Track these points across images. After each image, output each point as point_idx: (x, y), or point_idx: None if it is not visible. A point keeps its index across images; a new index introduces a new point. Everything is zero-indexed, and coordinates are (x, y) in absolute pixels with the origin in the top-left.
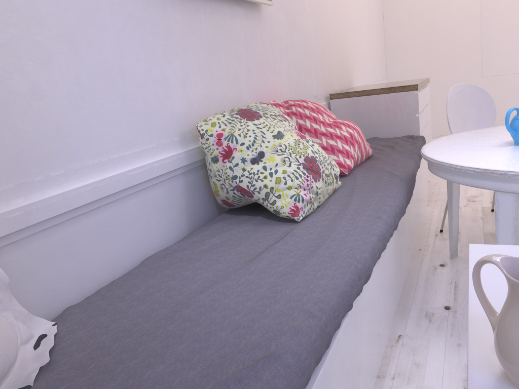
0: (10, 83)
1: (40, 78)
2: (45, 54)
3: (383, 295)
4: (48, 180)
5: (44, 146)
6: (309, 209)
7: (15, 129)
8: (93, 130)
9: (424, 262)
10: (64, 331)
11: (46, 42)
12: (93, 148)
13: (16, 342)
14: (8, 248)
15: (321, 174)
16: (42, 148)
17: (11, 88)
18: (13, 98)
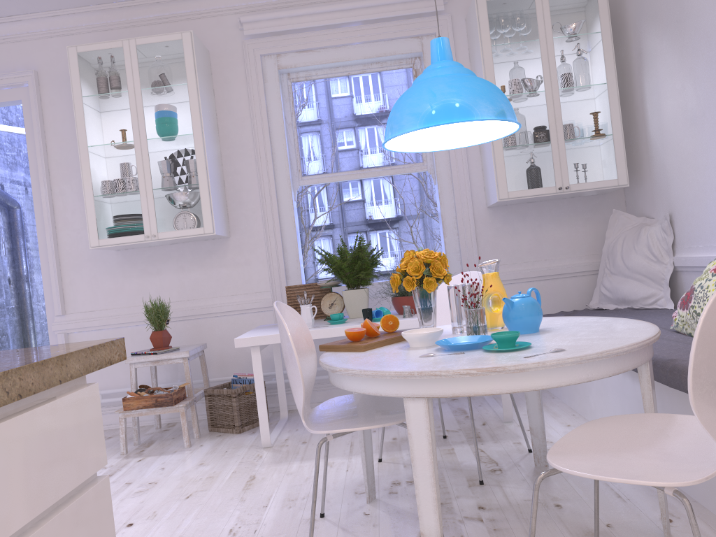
0: (688, 202)
1: (697, 198)
2: (699, 186)
3: (620, 404)
4: (696, 248)
5: (697, 232)
6: (676, 327)
7: (689, 222)
8: (715, 227)
9: (697, 521)
10: (659, 309)
11: (700, 180)
12: (714, 237)
13: (638, 297)
14: (686, 273)
15: (688, 307)
16: (696, 233)
17: (689, 204)
18: (689, 208)
